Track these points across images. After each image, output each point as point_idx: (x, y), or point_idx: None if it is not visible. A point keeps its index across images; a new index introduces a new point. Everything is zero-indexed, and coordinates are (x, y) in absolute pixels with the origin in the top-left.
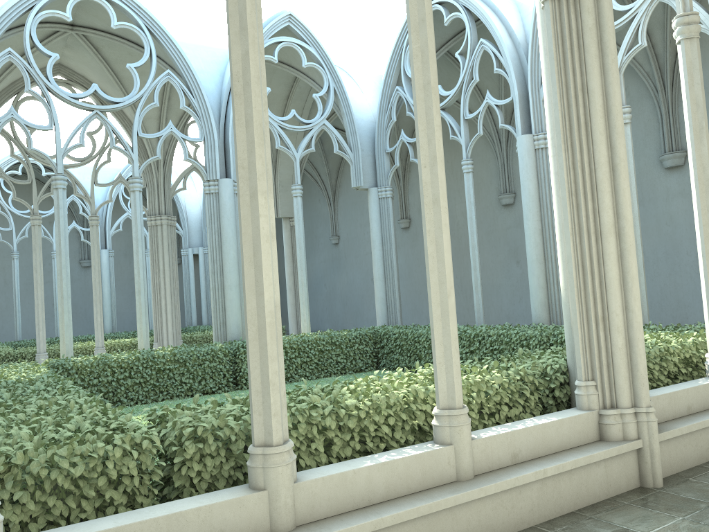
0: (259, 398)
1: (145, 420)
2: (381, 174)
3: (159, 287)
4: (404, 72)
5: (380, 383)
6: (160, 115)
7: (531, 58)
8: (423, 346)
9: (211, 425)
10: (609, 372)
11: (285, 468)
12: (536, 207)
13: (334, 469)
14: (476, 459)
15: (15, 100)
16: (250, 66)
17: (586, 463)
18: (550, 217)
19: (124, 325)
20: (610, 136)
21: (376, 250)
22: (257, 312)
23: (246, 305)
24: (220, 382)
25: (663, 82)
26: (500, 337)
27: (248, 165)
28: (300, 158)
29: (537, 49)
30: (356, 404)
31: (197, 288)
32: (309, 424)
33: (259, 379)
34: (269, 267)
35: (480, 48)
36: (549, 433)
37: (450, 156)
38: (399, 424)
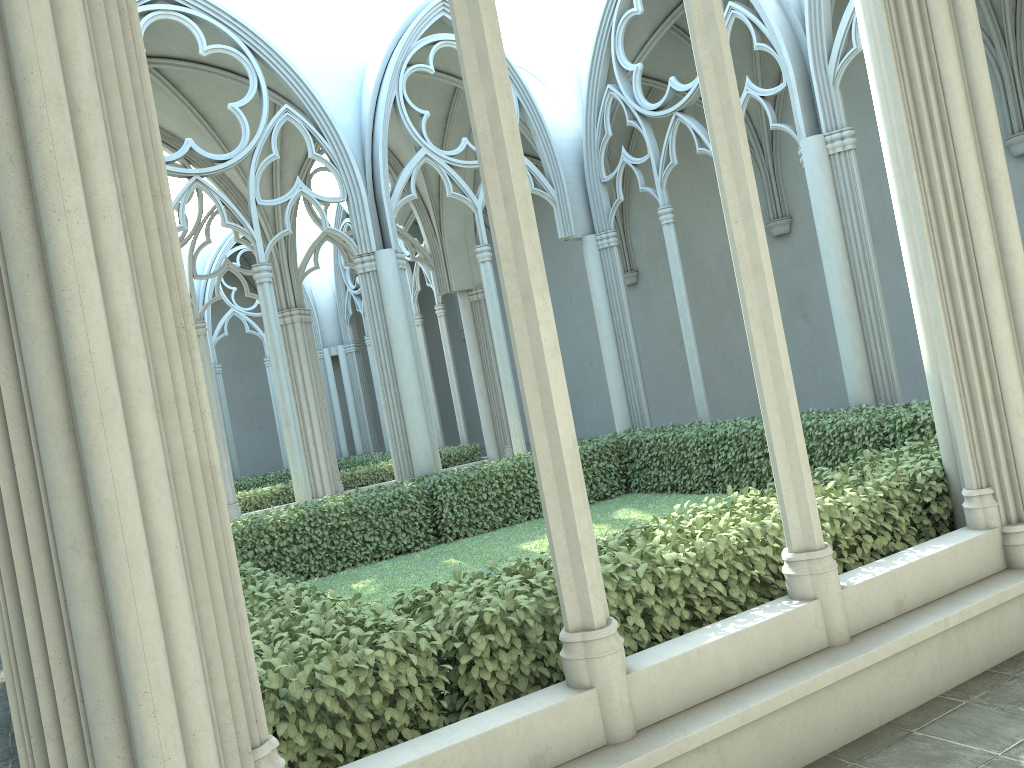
0: (567, 568)
1: (395, 609)
2: (598, 215)
3: (301, 410)
4: (617, 63)
5: (691, 523)
6: (271, 167)
7: (810, 23)
8: (692, 454)
9: (499, 609)
10: (1010, 473)
11: (615, 657)
12: (839, 239)
13: (670, 649)
14: (850, 615)
15: None
16: (501, 118)
17: (998, 603)
18: (861, 251)
19: (246, 467)
20: (980, 141)
21: (603, 324)
22: (550, 454)
23: (535, 445)
24: (416, 535)
25: (1001, 30)
26: (808, 430)
27: (513, 255)
28: (482, 206)
29: (818, 9)
30: (677, 557)
31: (342, 403)
32: (618, 591)
33: (565, 543)
34: (560, 391)
35: (729, 16)
36: (940, 568)
37: (687, 174)
38: (734, 577)
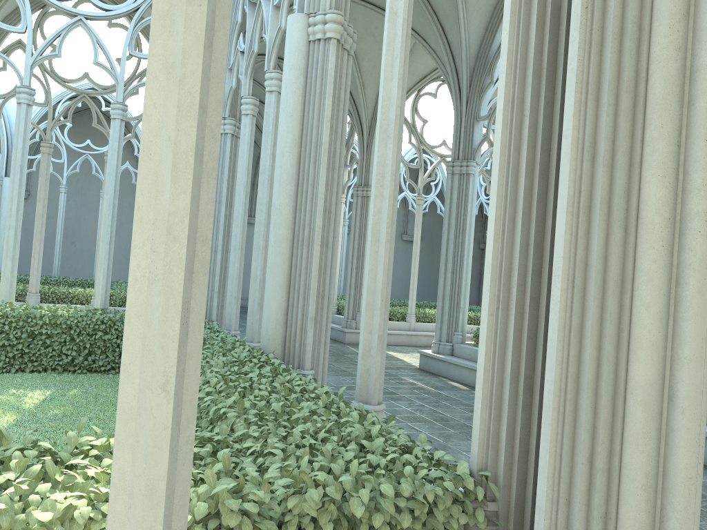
0: None
1: None
2: None
3: None
4: None
5: None
6: None
7: None
8: None
9: None
10: None
11: None
12: None
13: None
14: None
15: (418, 94)
16: None
17: None
18: None
19: None
20: None
21: None
22: None
23: None
24: None
25: None
26: None
27: None
28: None
29: None
30: None
31: None
32: None
33: None
34: None
35: None
36: None
37: None
38: None
